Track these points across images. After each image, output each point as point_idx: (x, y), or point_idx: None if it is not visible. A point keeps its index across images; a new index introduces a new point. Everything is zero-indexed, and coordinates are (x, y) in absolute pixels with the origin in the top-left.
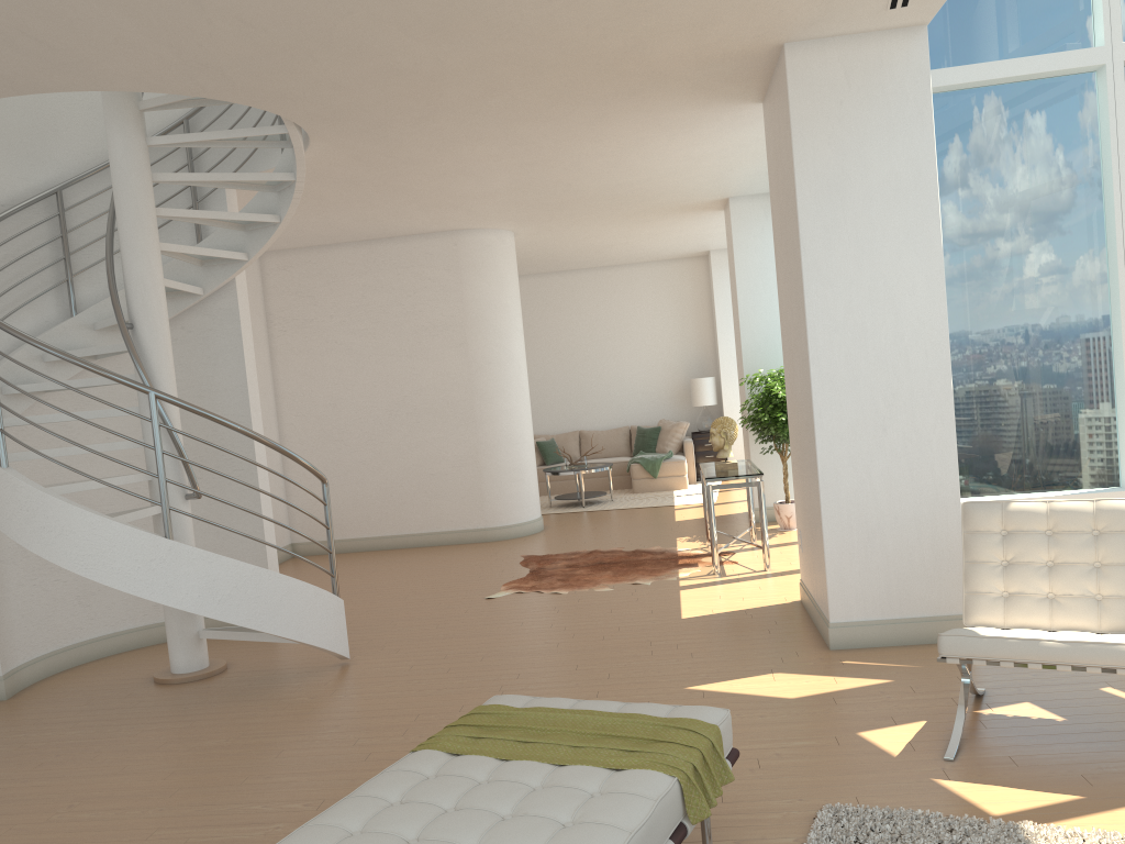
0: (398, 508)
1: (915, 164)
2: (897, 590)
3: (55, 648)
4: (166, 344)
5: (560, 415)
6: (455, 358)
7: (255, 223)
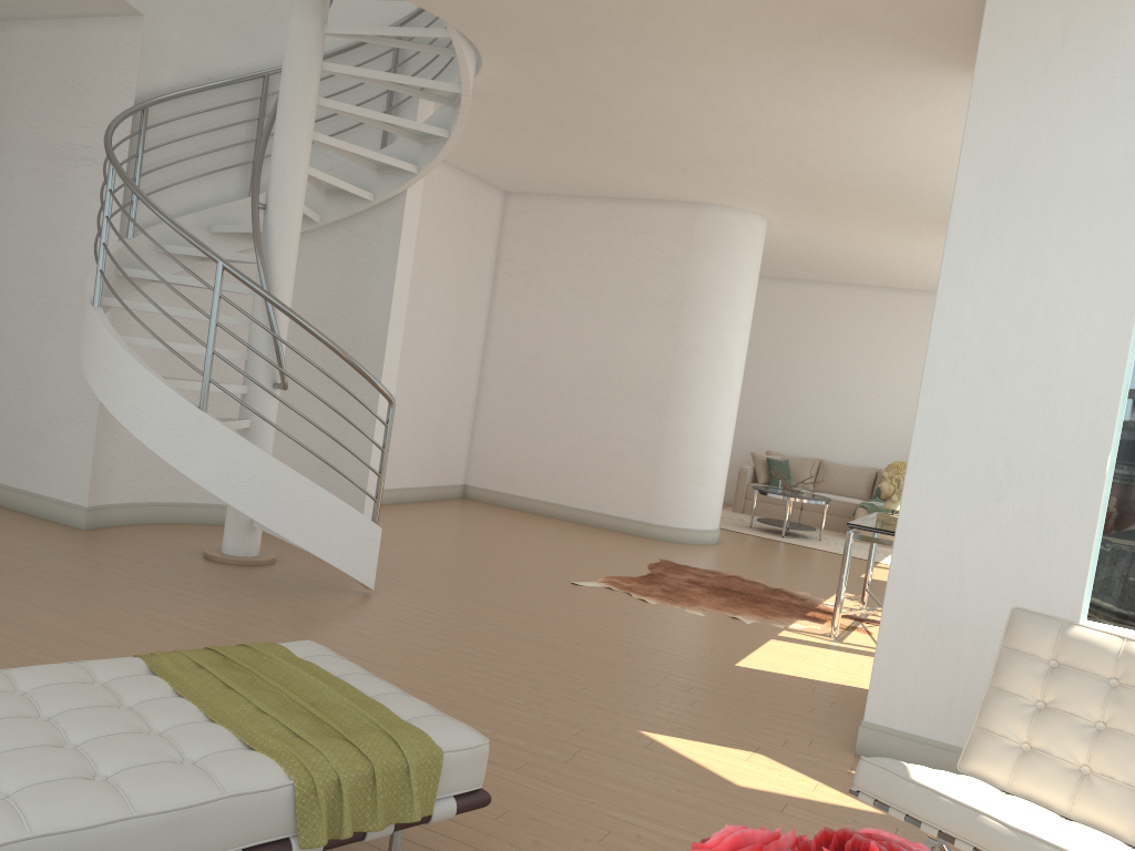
0: (569, 477)
1: (1132, 159)
2: (960, 709)
3: (154, 501)
4: (291, 231)
5: (805, 438)
6: (663, 338)
7: (430, 137)
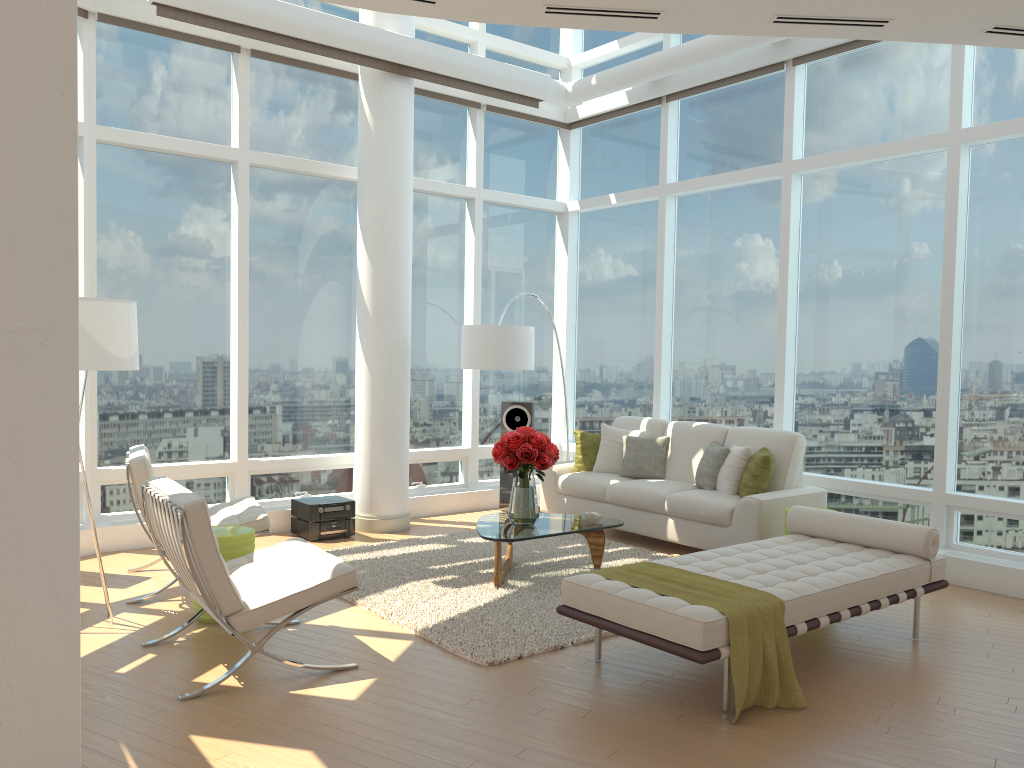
0: None
1: None
2: None
3: None
4: None
5: None
6: None
7: None
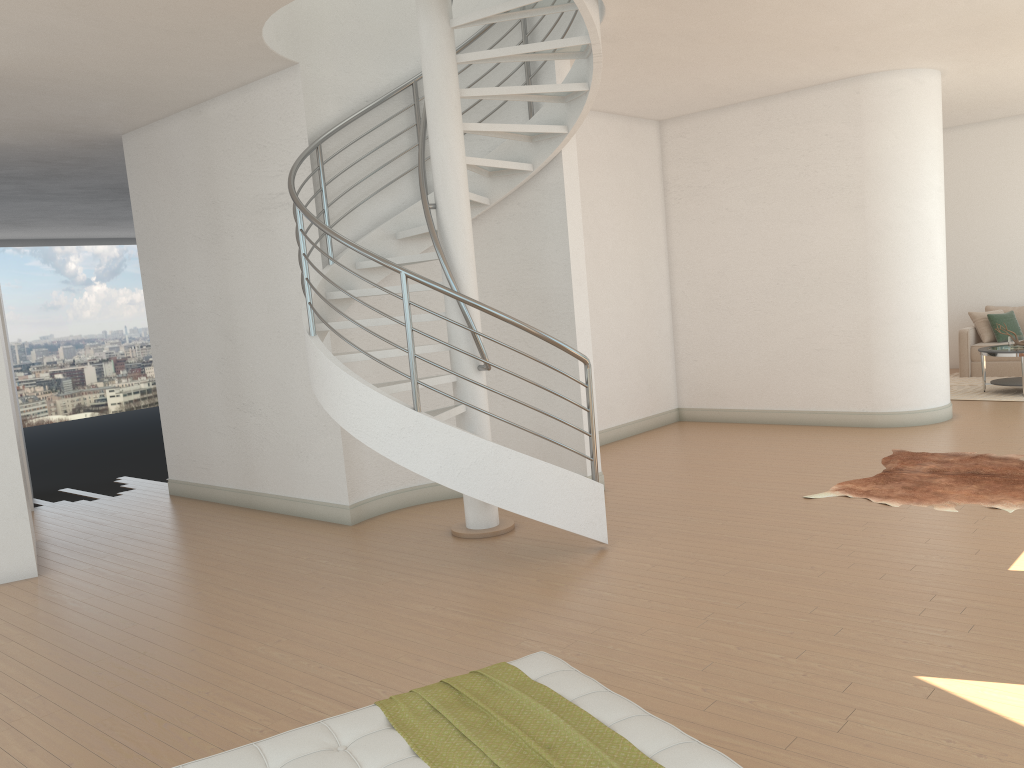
0: (779, 382)
1: None
2: None
3: (403, 487)
4: (463, 222)
5: None
6: (849, 223)
7: (572, 94)
